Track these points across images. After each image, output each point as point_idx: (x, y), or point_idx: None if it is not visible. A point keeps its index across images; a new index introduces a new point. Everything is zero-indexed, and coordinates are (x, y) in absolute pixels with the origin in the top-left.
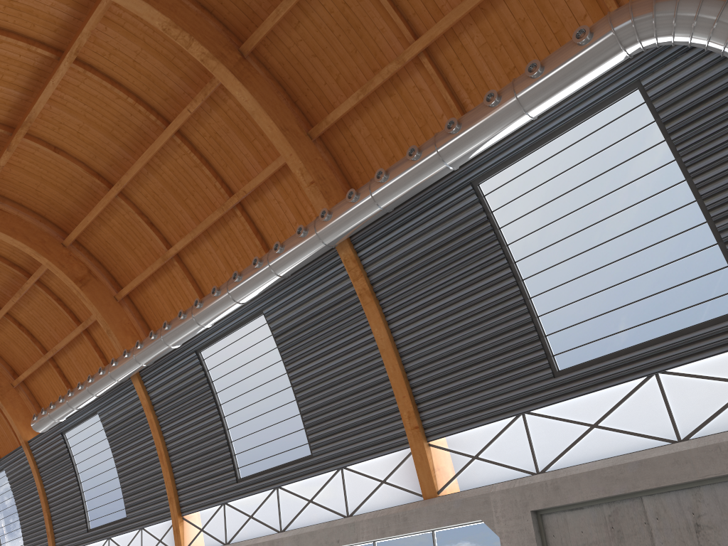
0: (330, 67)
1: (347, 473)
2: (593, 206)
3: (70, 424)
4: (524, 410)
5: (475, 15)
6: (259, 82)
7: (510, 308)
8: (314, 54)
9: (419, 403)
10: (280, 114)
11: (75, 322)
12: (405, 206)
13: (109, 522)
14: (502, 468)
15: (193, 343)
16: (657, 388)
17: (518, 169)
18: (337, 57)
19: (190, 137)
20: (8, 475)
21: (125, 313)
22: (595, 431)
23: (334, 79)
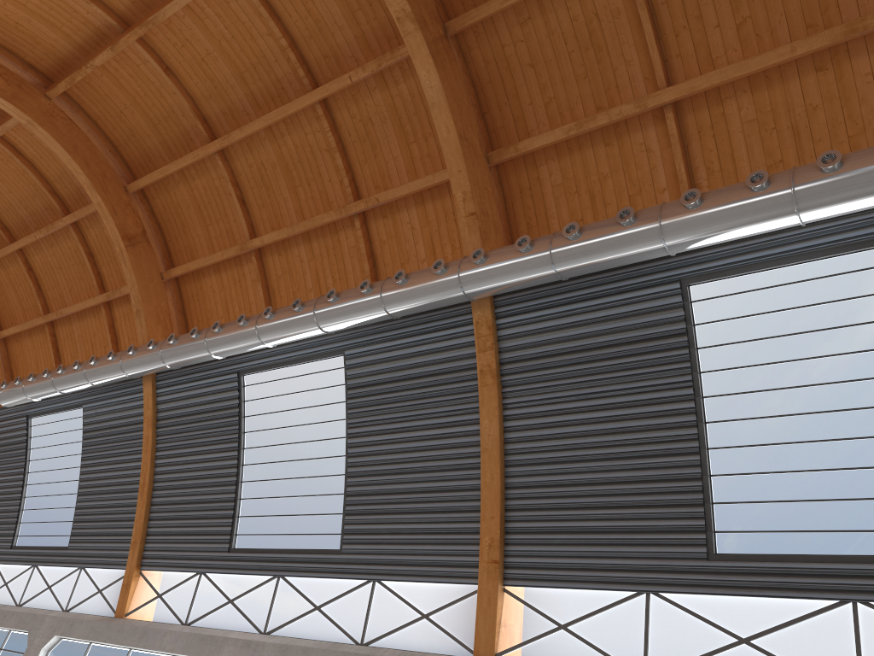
0: (545, 86)
1: (379, 588)
2: (835, 360)
3: (43, 409)
4: (651, 588)
5: (754, 82)
6: (454, 72)
7: (677, 452)
8: (531, 63)
9: (509, 532)
10: (464, 119)
11: (99, 289)
12: (582, 281)
13: (43, 545)
14: (595, 654)
15: (239, 361)
16: (850, 621)
17: (749, 283)
18: (558, 77)
19: (336, 113)
20: None
21: (166, 298)
22: (743, 648)
23: (544, 102)
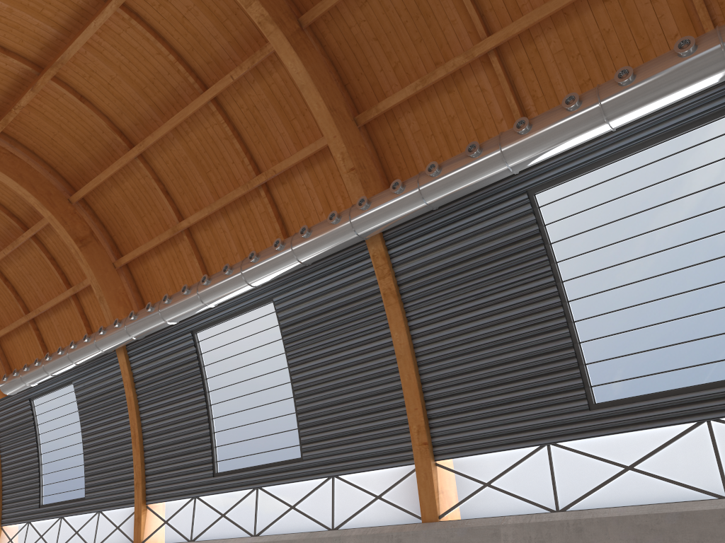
0: (390, 54)
1: (338, 482)
2: (660, 233)
3: (41, 391)
4: (550, 441)
5: (556, 20)
6: (314, 57)
7: (550, 329)
8: (375, 37)
9: (431, 418)
10: (330, 93)
11: (65, 285)
12: (450, 207)
13: (65, 500)
14: (516, 500)
15: (191, 322)
16: (708, 436)
17: (582, 184)
18: (399, 44)
19: (226, 107)
20: None
21: (121, 283)
22: (629, 473)
23: (392, 66)
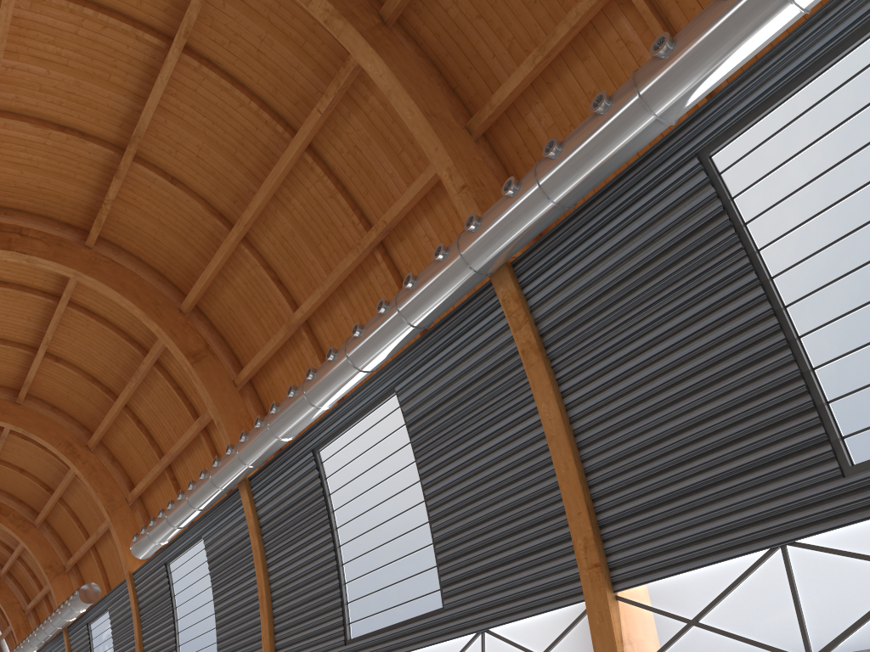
0: (501, 31)
1: (489, 639)
2: None
3: (174, 552)
4: (784, 538)
5: None
6: (402, 55)
7: (762, 355)
8: (479, 14)
9: (603, 526)
10: (427, 96)
11: (194, 418)
12: (593, 207)
13: None
14: (741, 646)
15: (311, 438)
16: None
17: (778, 120)
18: (509, 14)
19: (325, 155)
20: (111, 616)
21: (243, 404)
22: None
23: (505, 47)
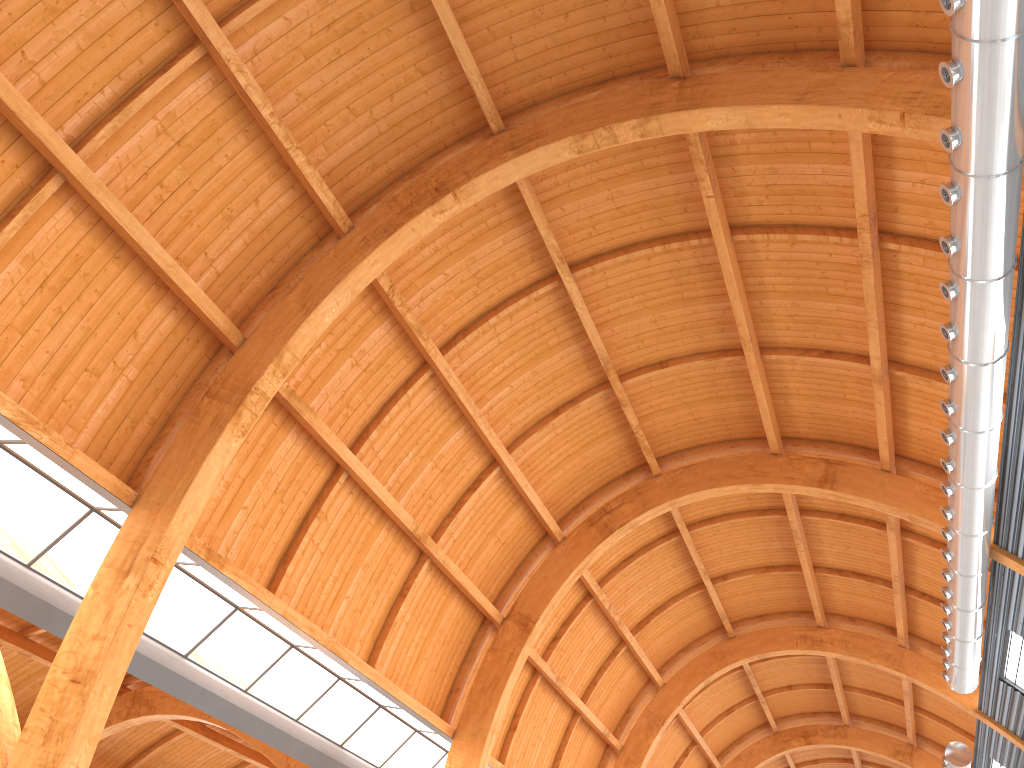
0: None
1: None
2: None
3: (997, 662)
4: None
5: None
6: (724, 82)
7: None
8: None
9: None
10: (781, 86)
11: (882, 529)
12: None
13: None
14: None
15: (1013, 459)
16: None
17: None
18: None
19: (751, 220)
20: (1001, 762)
21: (913, 480)
22: None
23: None
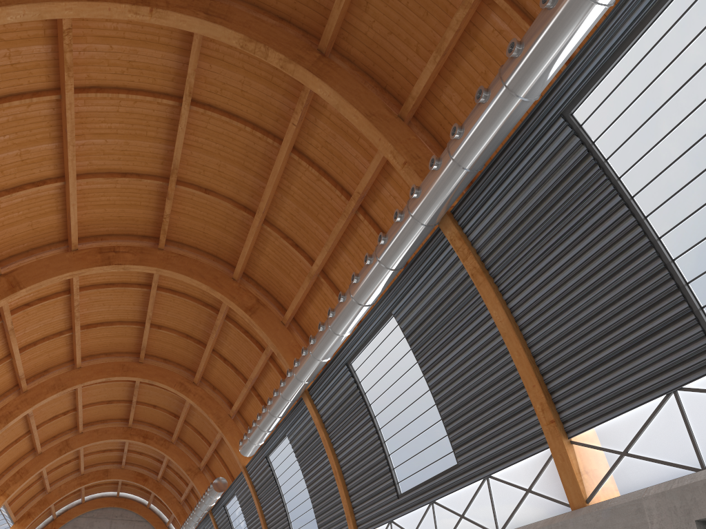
0: (408, 40)
1: (493, 482)
2: None
3: (270, 448)
4: (674, 386)
5: None
6: (341, 75)
7: (635, 256)
8: (389, 31)
9: (552, 392)
10: (365, 101)
11: (261, 351)
12: (498, 163)
13: None
14: (658, 466)
15: (343, 355)
16: None
17: (613, 80)
18: (411, 27)
19: (306, 152)
20: (238, 499)
21: (292, 336)
22: None
23: (414, 51)
